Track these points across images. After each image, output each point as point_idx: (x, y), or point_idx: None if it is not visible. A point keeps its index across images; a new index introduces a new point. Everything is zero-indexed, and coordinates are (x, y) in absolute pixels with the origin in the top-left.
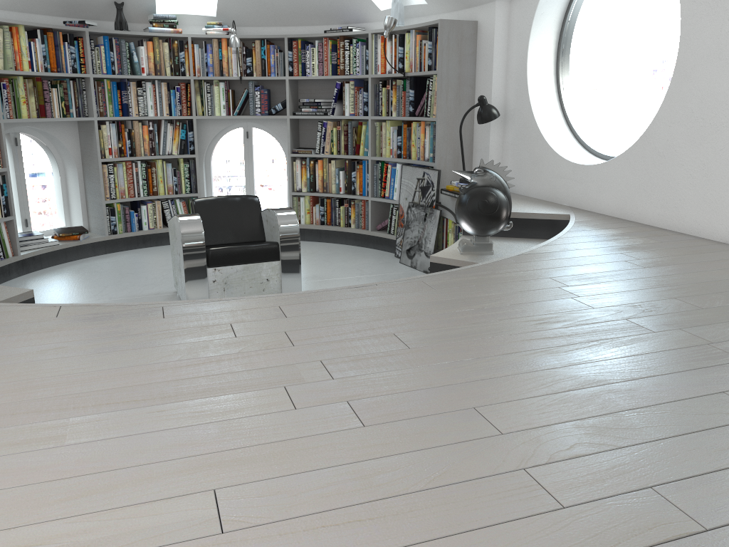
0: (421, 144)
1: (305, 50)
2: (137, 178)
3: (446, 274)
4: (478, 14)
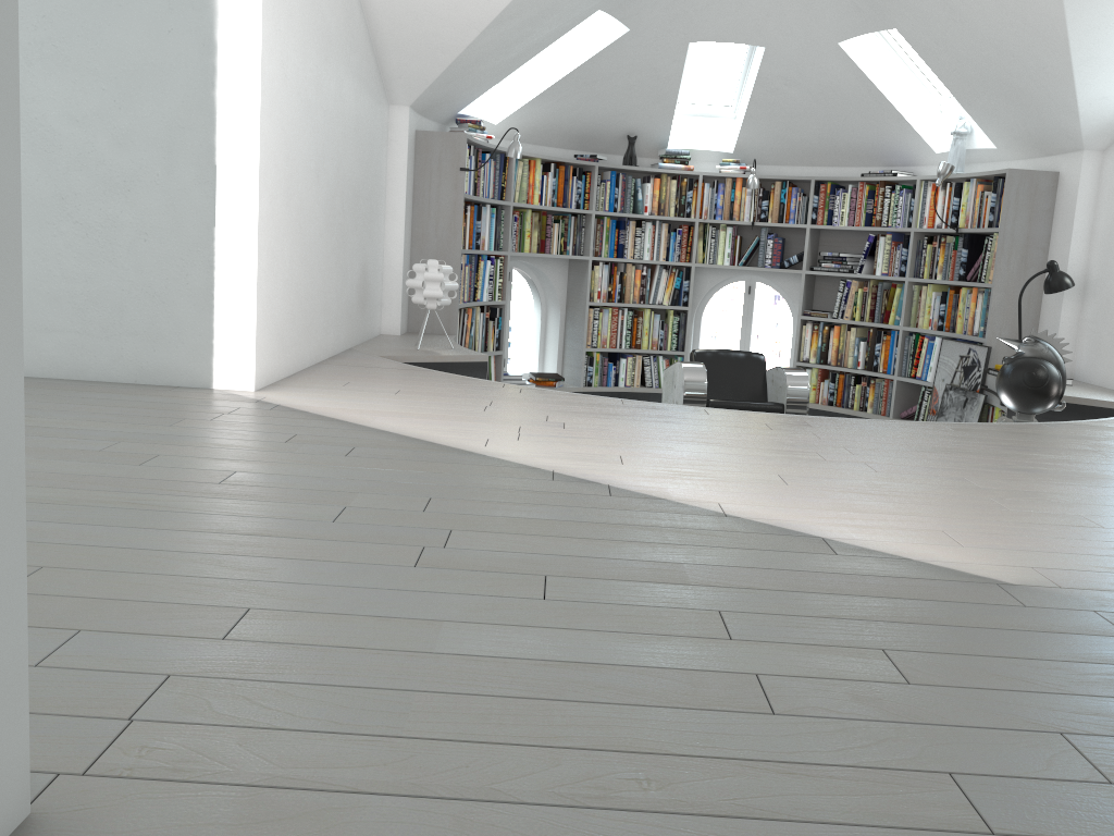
0: (969, 315)
1: (835, 196)
2: (621, 327)
3: (968, 424)
4: (1060, 164)
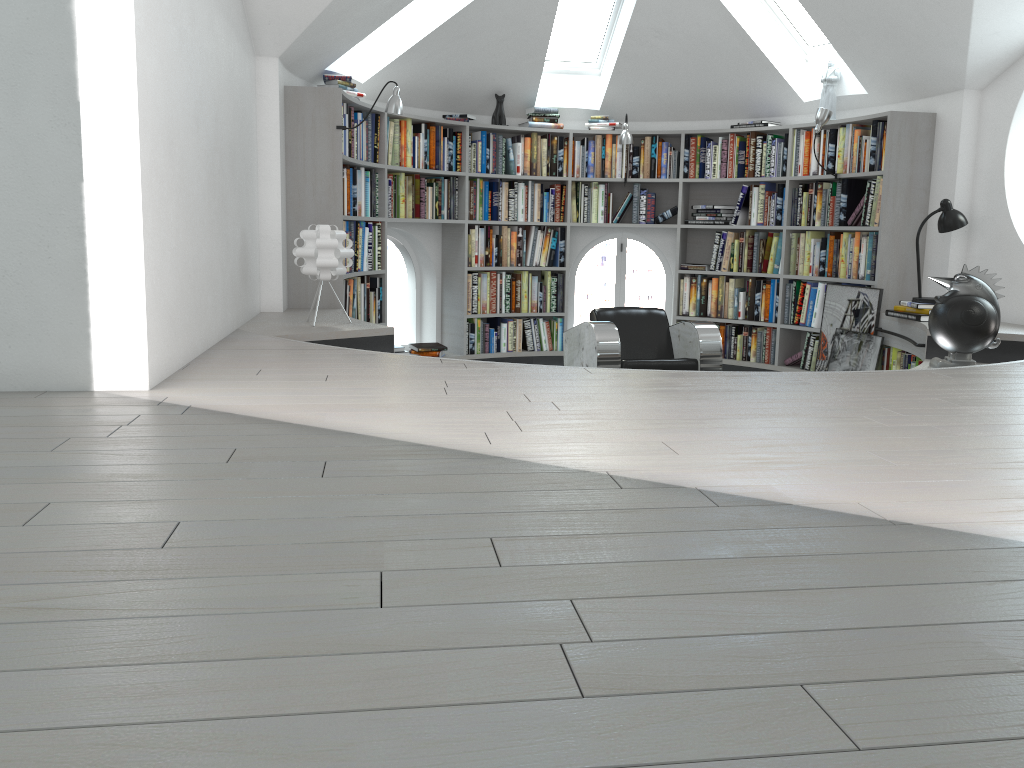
0: (853, 259)
1: (706, 148)
2: (500, 291)
3: (954, 369)
4: (936, 105)
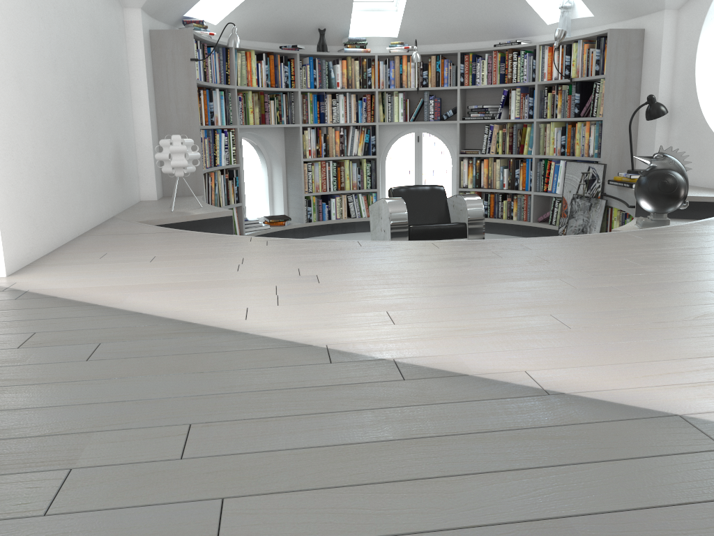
0: (585, 142)
1: (476, 63)
2: (329, 175)
3: (646, 230)
4: (645, 23)
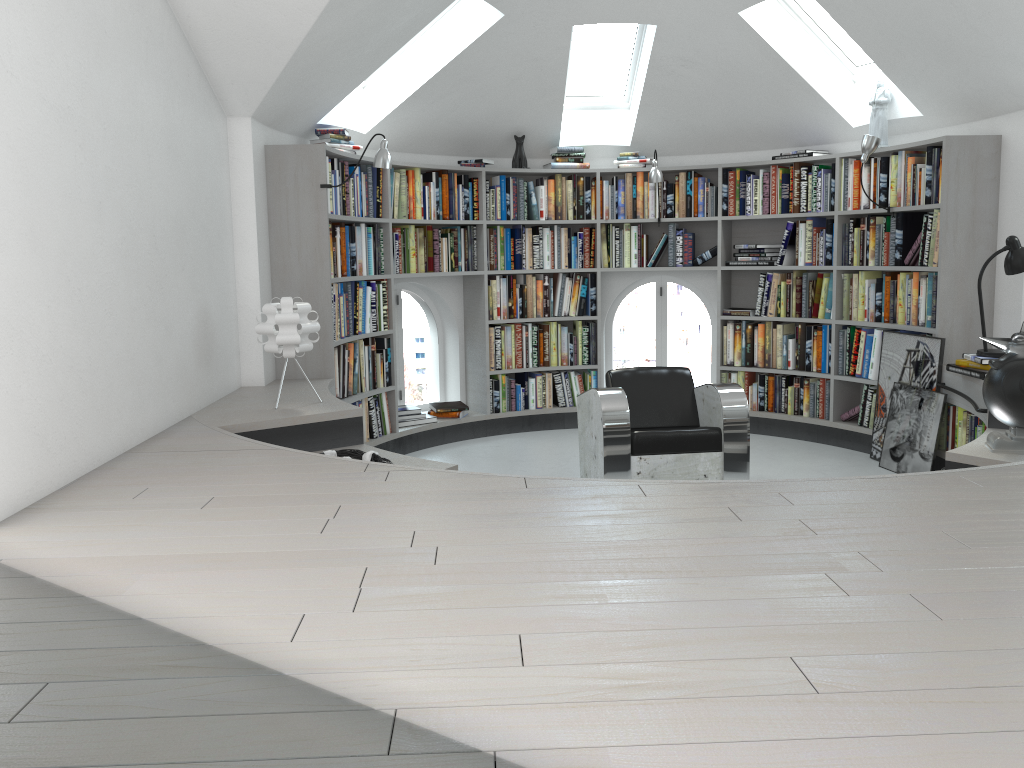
0: (912, 302)
1: (745, 183)
2: (526, 344)
3: (991, 470)
4: (1001, 126)
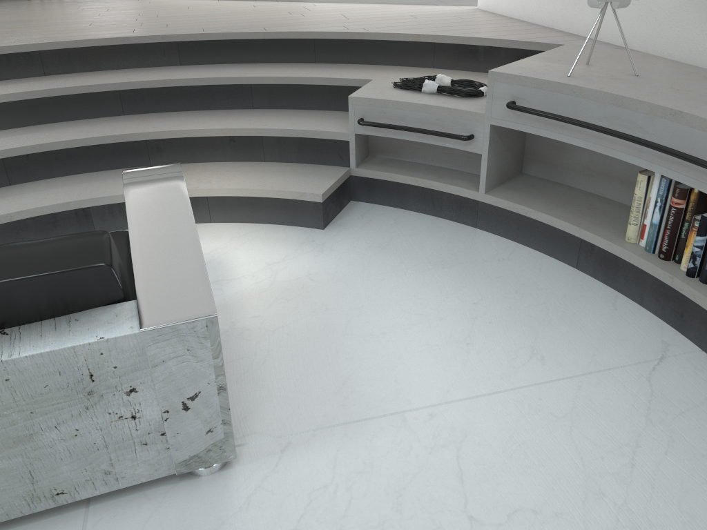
0: None
1: None
2: None
3: None
4: None
